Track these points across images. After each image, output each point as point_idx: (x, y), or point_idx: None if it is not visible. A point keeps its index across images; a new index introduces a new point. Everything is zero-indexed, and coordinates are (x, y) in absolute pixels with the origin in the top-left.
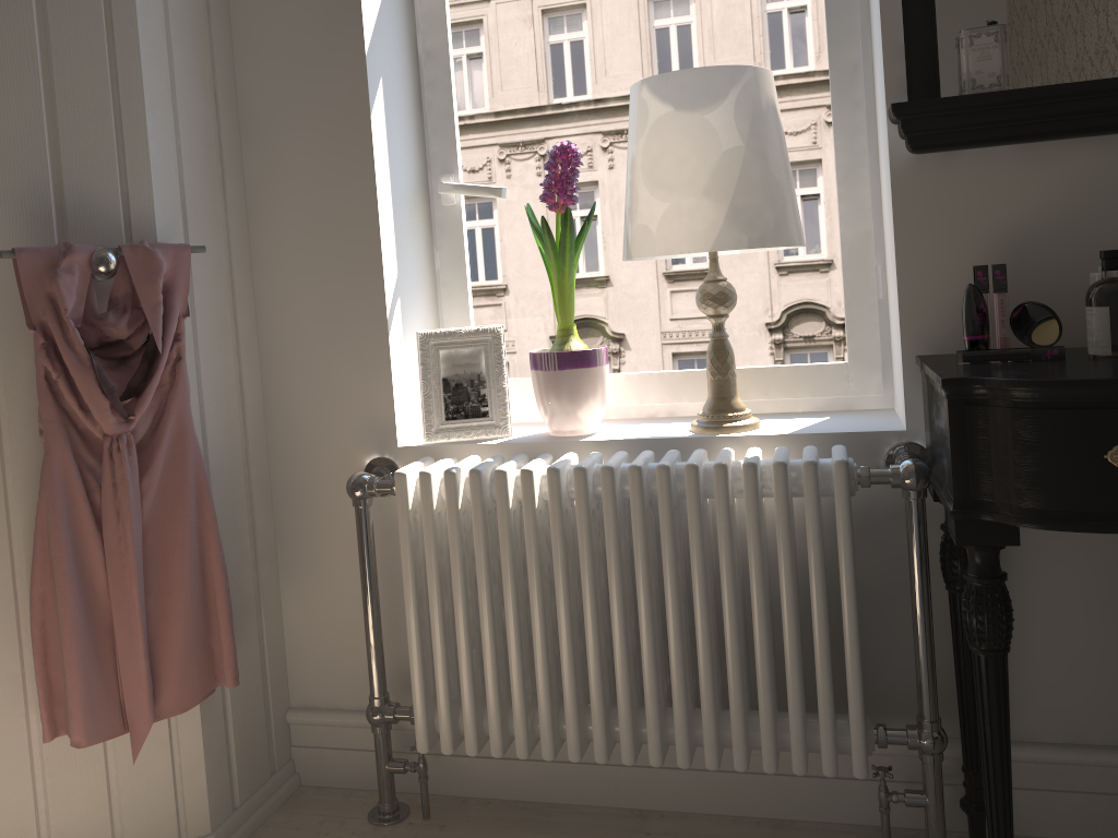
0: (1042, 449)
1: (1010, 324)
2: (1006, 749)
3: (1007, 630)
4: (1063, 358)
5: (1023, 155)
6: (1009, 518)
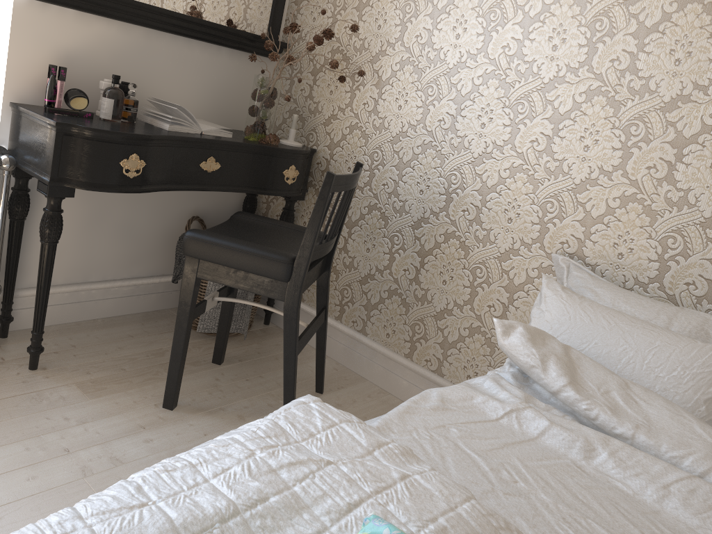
0: (97, 158)
1: (64, 97)
2: (50, 284)
3: (60, 233)
4: (93, 118)
5: (78, 17)
6: (76, 186)
